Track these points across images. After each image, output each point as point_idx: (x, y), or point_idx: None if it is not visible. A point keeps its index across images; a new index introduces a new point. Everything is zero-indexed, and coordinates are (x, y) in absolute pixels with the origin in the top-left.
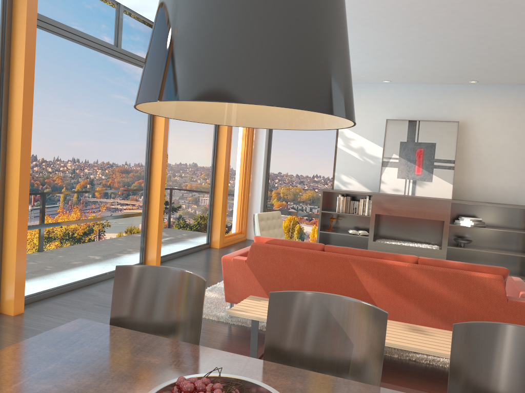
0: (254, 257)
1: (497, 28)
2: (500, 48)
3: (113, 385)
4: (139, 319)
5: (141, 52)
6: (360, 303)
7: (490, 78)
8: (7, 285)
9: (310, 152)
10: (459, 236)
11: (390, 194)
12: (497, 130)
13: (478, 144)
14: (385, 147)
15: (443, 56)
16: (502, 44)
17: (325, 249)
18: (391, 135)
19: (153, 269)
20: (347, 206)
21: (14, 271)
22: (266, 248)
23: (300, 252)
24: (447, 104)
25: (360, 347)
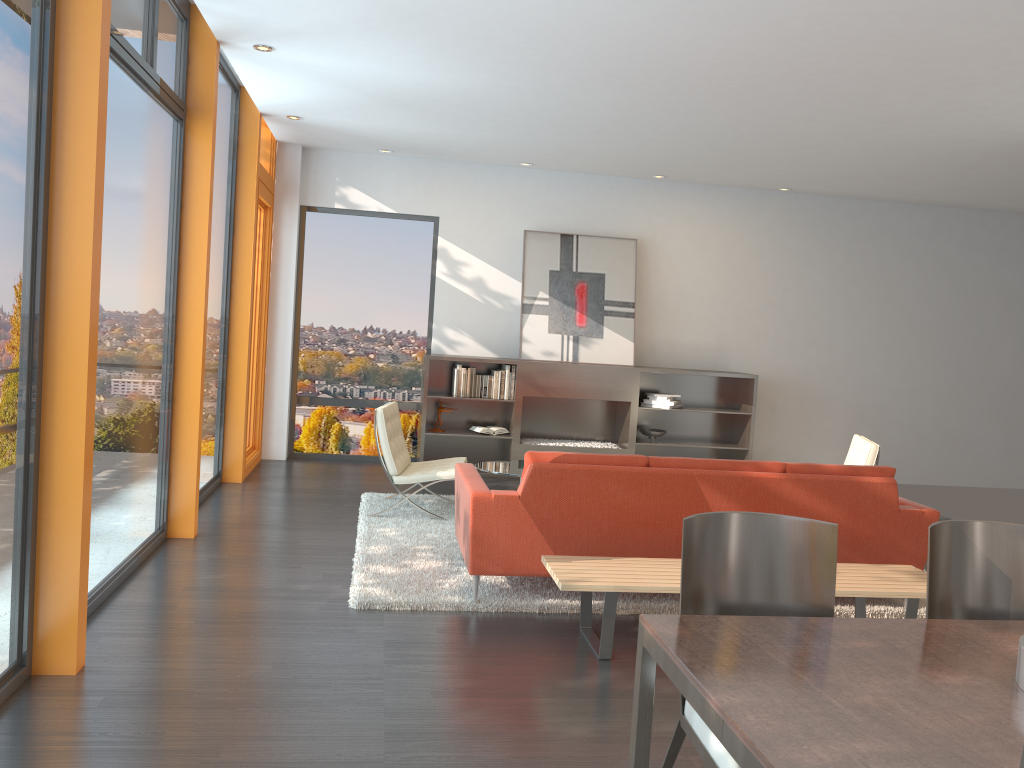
0: (535, 488)
1: (780, 113)
2: (752, 137)
3: (914, 679)
4: (706, 601)
5: (170, 80)
6: (1014, 527)
7: (688, 174)
8: (55, 609)
9: (383, 286)
10: (640, 424)
11: (540, 360)
12: (688, 255)
13: (661, 277)
14: (526, 279)
15: (662, 139)
16: (761, 133)
17: (652, 464)
18: (535, 258)
19: (715, 518)
20: (472, 385)
21: (75, 576)
22: (560, 472)
23: (618, 471)
24: (616, 210)
25: (1023, 582)
